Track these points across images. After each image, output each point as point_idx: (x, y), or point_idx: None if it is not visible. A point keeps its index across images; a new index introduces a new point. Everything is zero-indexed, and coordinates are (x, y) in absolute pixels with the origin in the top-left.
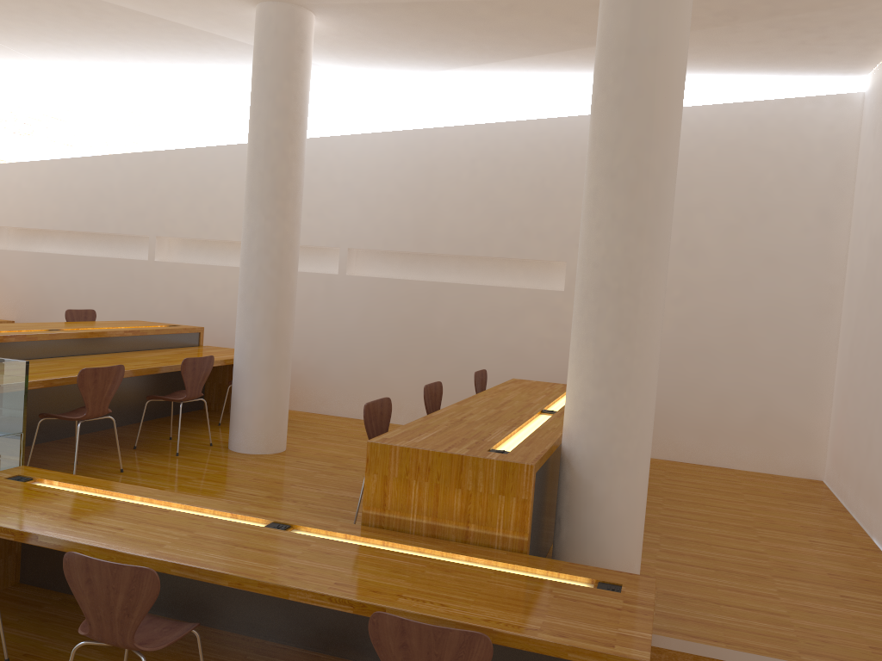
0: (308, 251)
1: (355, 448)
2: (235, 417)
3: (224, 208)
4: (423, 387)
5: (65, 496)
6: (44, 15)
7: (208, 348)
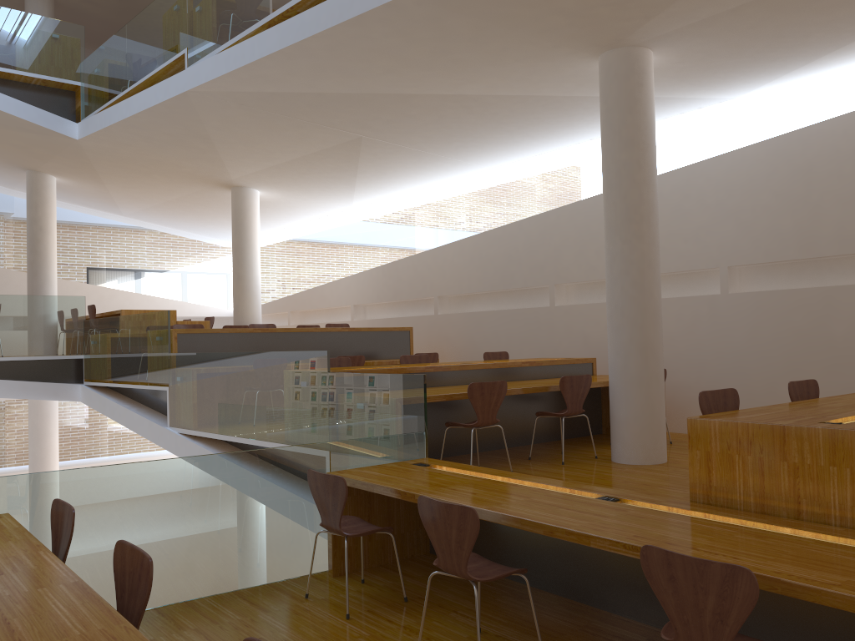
0: (690, 277)
1: None
2: (613, 430)
3: None
4: None
5: (445, 474)
6: (448, 120)
7: (600, 376)
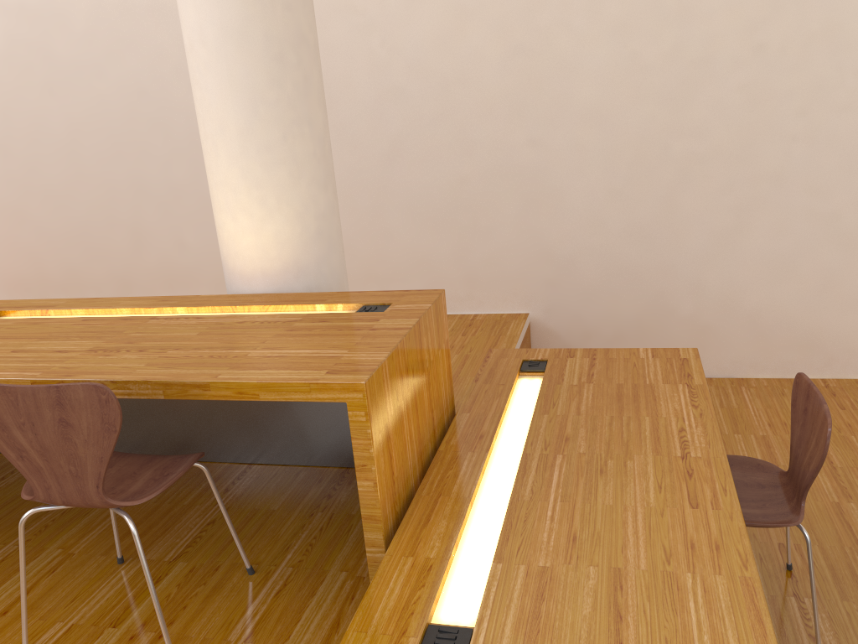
0: None
1: None
2: None
3: None
4: None
5: None
6: None
7: None
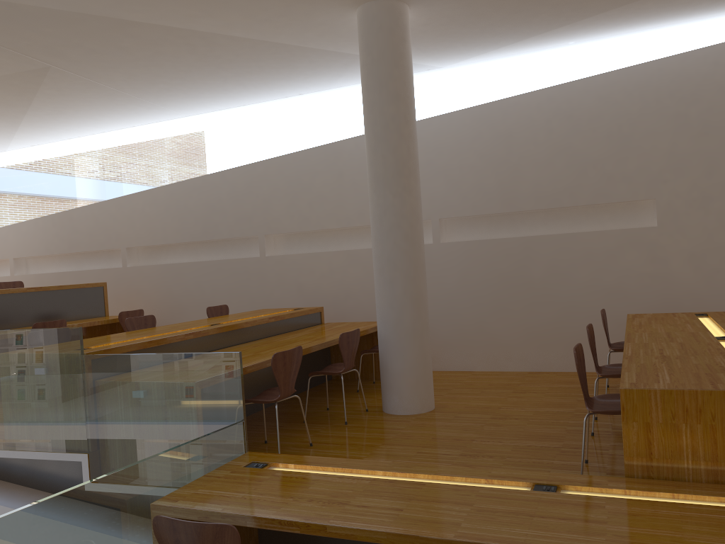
0: None
1: (494, 398)
2: (388, 382)
3: (321, 201)
4: (529, 334)
5: (314, 478)
6: (164, 58)
7: (331, 324)
